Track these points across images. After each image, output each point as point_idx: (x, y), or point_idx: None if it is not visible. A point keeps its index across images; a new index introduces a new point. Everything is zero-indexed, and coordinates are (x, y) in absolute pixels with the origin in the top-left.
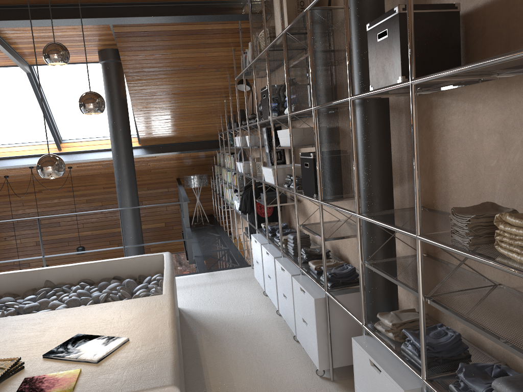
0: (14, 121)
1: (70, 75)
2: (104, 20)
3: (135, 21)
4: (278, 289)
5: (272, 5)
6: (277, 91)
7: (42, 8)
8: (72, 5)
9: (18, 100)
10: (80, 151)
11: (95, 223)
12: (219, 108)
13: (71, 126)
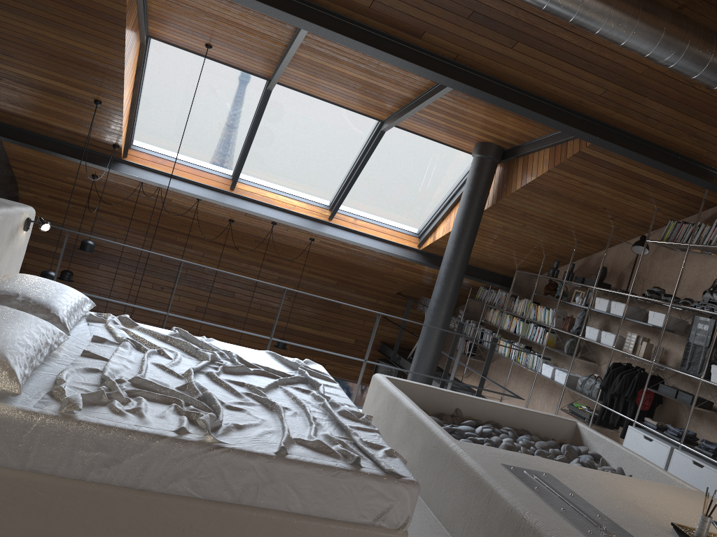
0: (304, 168)
1: (410, 148)
2: (609, 145)
3: (633, 157)
4: None
5: None
6: None
7: (554, 108)
8: (583, 116)
9: (331, 149)
10: (351, 230)
11: (275, 309)
12: (554, 249)
13: (357, 198)
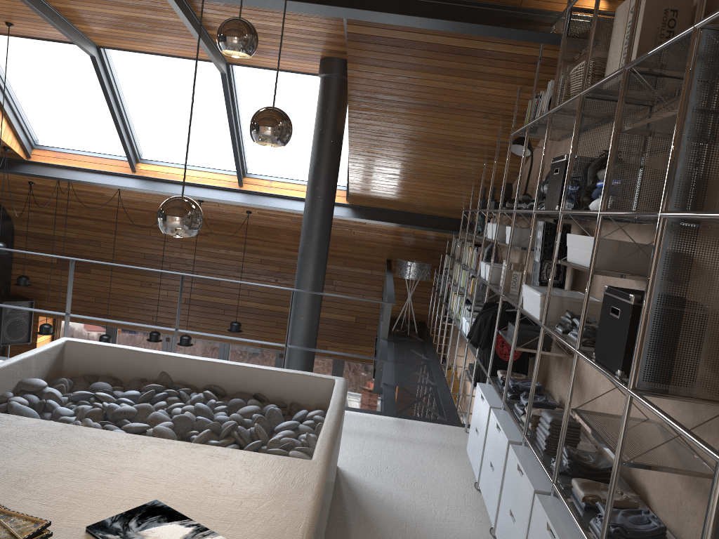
0: (193, 135)
1: (277, 87)
2: (335, 9)
3: (379, 19)
4: (503, 496)
5: (606, 25)
6: (582, 167)
7: None
8: None
9: (204, 108)
10: (266, 194)
11: (264, 293)
12: (473, 174)
13: (263, 157)
